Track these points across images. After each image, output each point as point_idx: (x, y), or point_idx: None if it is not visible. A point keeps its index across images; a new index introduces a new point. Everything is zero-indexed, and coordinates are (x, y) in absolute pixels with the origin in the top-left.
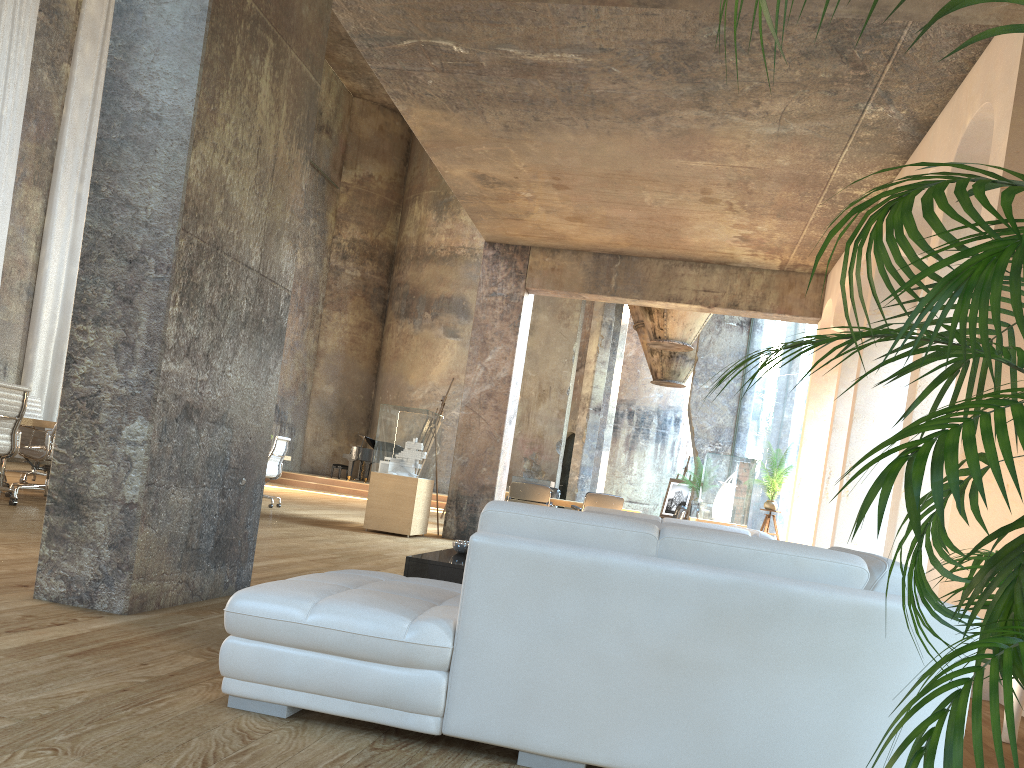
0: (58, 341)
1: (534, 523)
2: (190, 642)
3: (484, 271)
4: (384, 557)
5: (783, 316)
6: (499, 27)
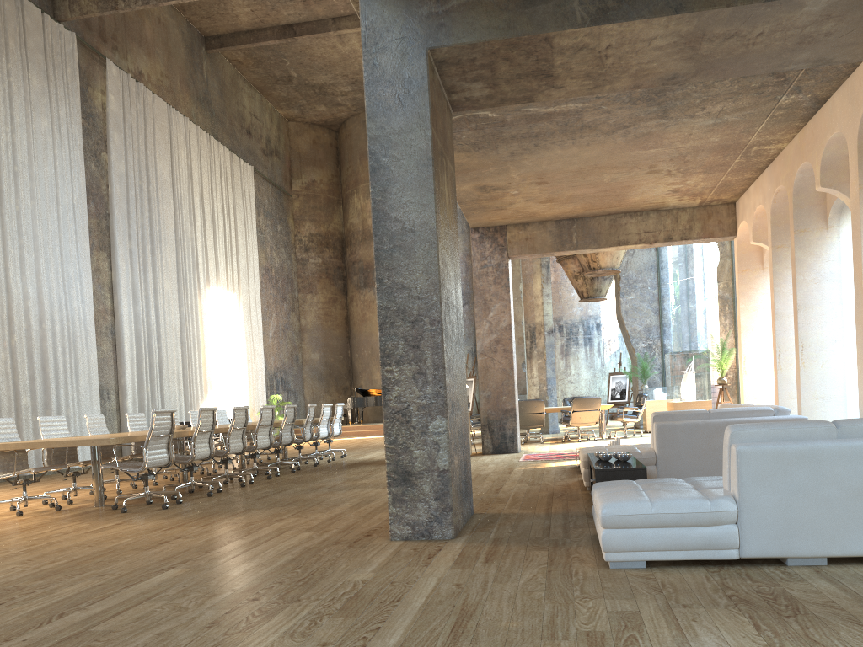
0: (137, 364)
1: (762, 433)
2: (518, 545)
3: (474, 250)
4: (485, 476)
5: (707, 239)
6: None
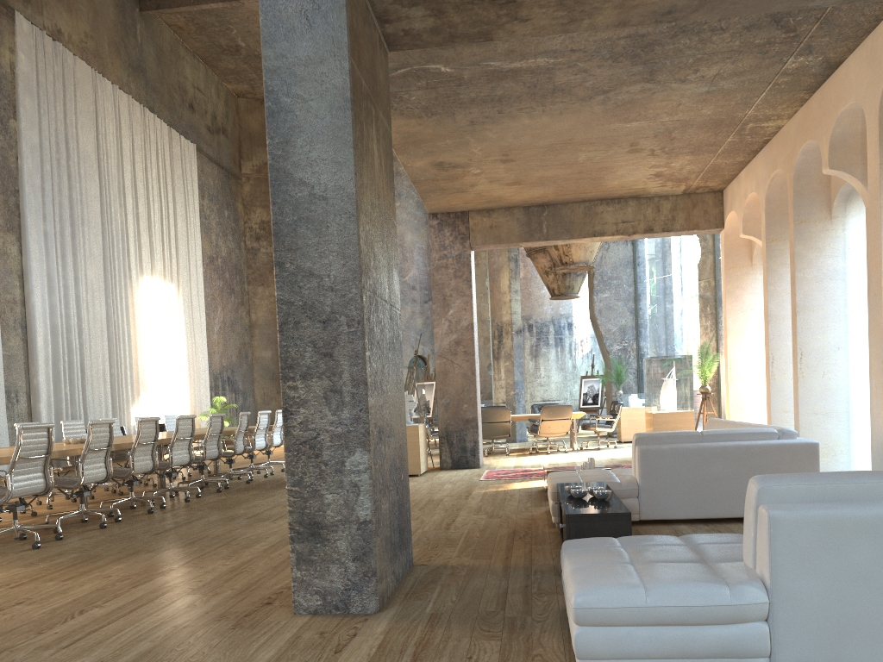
0: (53, 362)
1: (803, 490)
2: (461, 627)
3: (432, 239)
4: (438, 502)
5: (692, 231)
6: (486, 47)
